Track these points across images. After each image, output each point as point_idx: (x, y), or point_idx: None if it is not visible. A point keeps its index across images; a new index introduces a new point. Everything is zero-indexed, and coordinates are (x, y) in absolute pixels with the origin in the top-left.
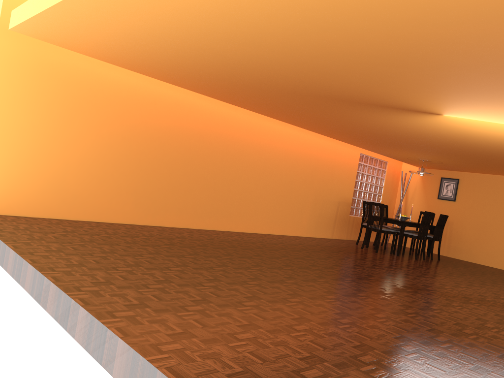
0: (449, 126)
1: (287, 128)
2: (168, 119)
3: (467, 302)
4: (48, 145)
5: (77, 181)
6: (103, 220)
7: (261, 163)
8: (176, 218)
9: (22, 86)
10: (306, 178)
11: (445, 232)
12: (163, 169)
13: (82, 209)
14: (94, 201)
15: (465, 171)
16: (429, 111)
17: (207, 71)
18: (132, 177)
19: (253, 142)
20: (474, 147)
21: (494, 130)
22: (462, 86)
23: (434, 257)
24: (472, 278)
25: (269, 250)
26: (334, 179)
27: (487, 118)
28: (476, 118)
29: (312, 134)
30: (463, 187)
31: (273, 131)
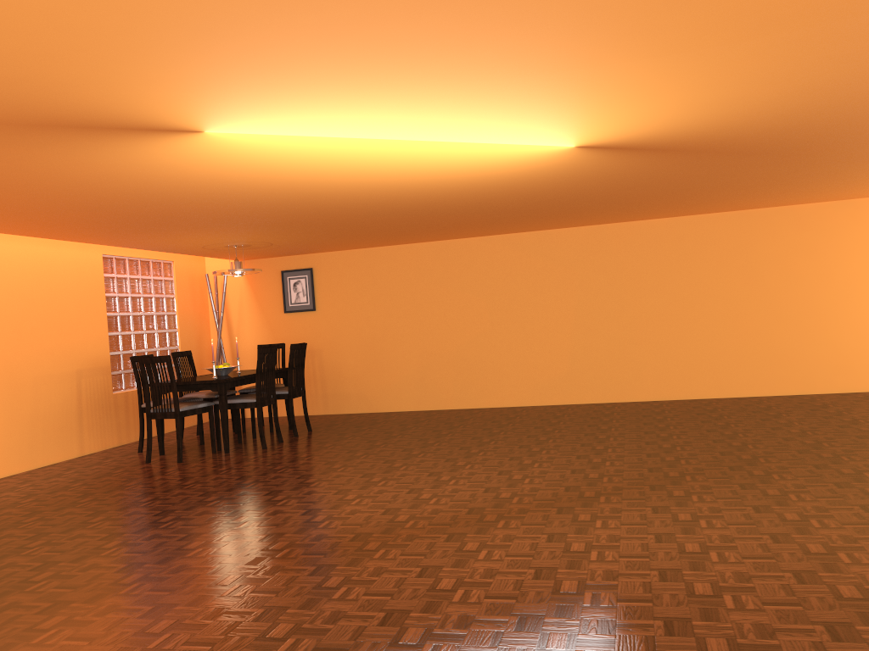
0: (236, 161)
1: None
2: None
3: (361, 557)
4: None
5: None
6: None
7: None
8: None
9: None
10: None
11: (312, 371)
12: None
13: None
14: None
15: (318, 250)
16: (166, 125)
17: None
18: None
19: None
20: (310, 202)
21: (330, 156)
22: (194, 28)
23: (302, 427)
24: (370, 461)
25: None
26: (52, 324)
27: (303, 128)
28: (281, 130)
29: None
30: (324, 282)
31: None
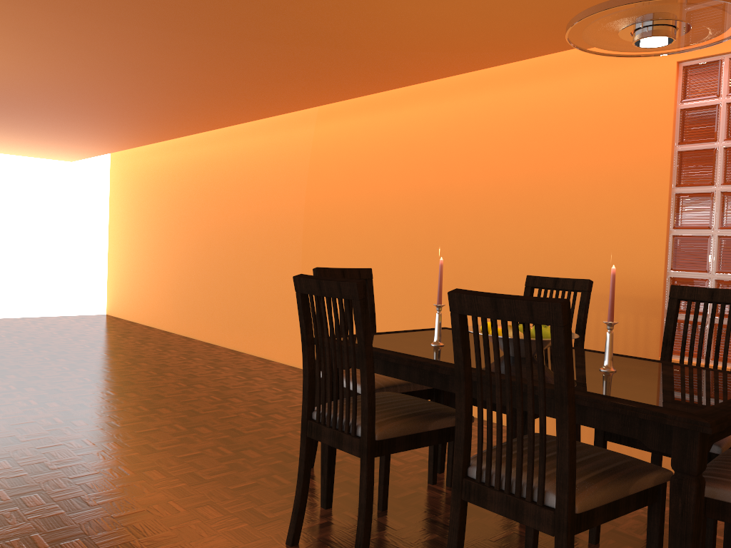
0: None
1: (344, 121)
2: (190, 189)
3: None
4: (129, 249)
5: (142, 282)
6: (157, 326)
7: (300, 217)
8: (205, 328)
9: (119, 201)
10: (415, 229)
11: None
12: (190, 257)
13: (146, 313)
14: (151, 303)
15: None
16: None
17: (0, 133)
18: (170, 273)
19: (283, 180)
20: None
21: None
22: None
23: None
24: None
25: (69, 364)
26: (531, 211)
27: None
28: None
29: (413, 102)
30: None
31: (317, 141)
